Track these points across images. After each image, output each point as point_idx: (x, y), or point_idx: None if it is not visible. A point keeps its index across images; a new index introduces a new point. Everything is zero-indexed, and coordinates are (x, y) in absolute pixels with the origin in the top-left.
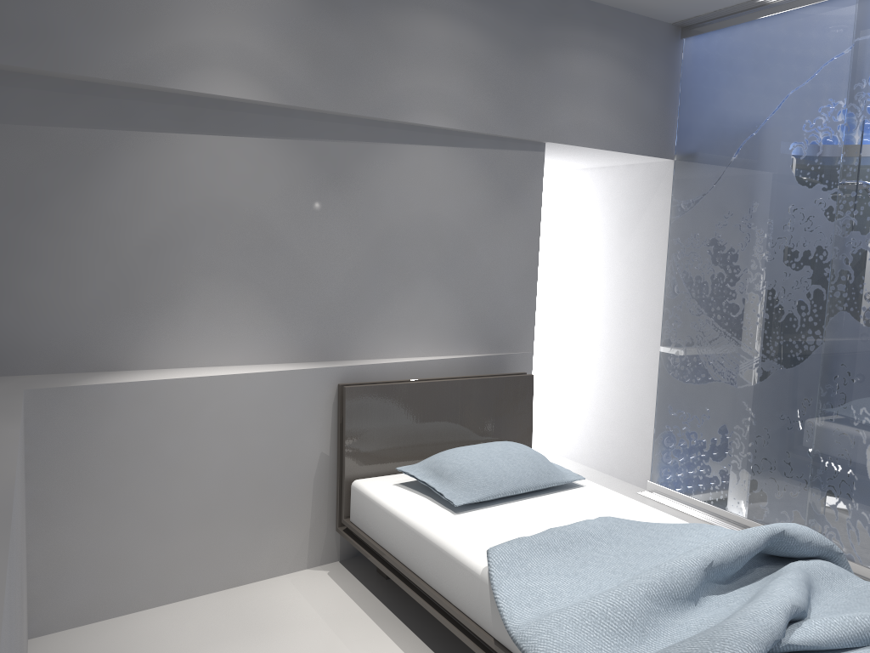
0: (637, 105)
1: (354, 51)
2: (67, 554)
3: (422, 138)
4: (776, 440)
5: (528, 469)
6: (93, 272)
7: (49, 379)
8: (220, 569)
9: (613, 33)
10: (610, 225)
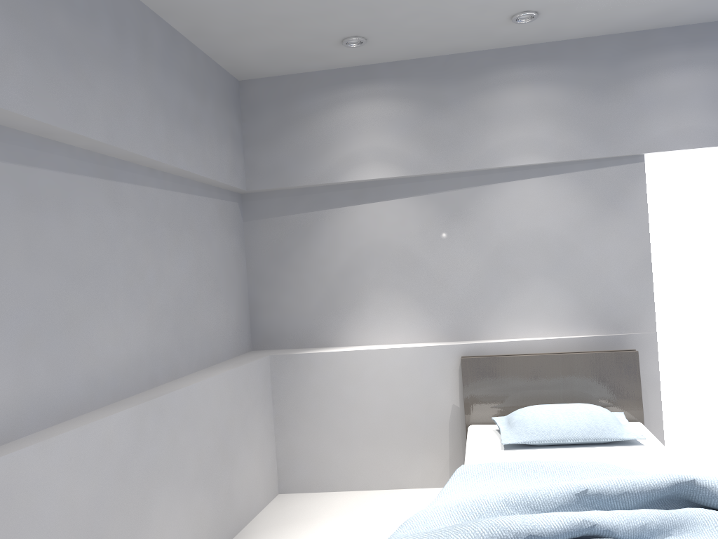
0: None
1: (456, 129)
2: (295, 449)
3: (521, 174)
4: None
5: (582, 425)
6: (314, 291)
7: (290, 351)
8: (386, 475)
9: (710, 44)
10: None
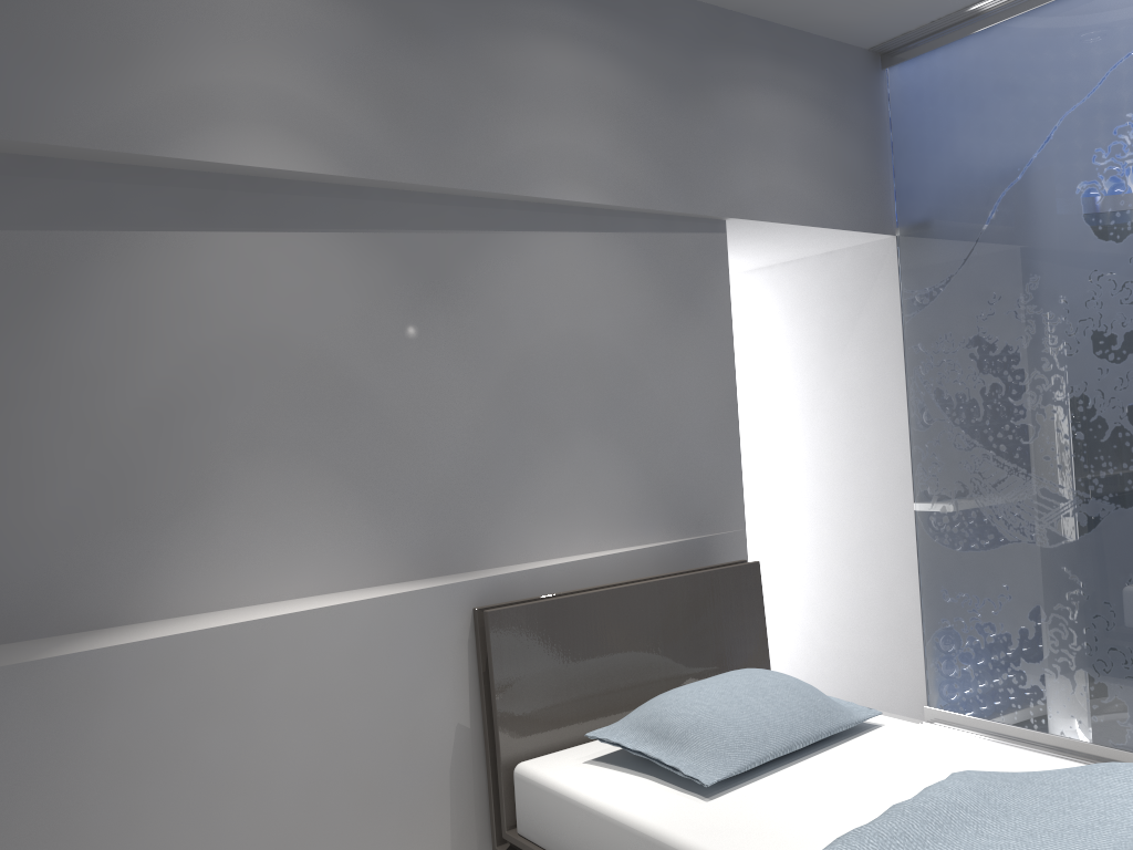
0: (839, 162)
1: (447, 95)
2: None
3: (555, 221)
4: (1127, 617)
5: (798, 709)
6: (61, 464)
7: None
8: None
9: (796, 63)
10: (809, 341)
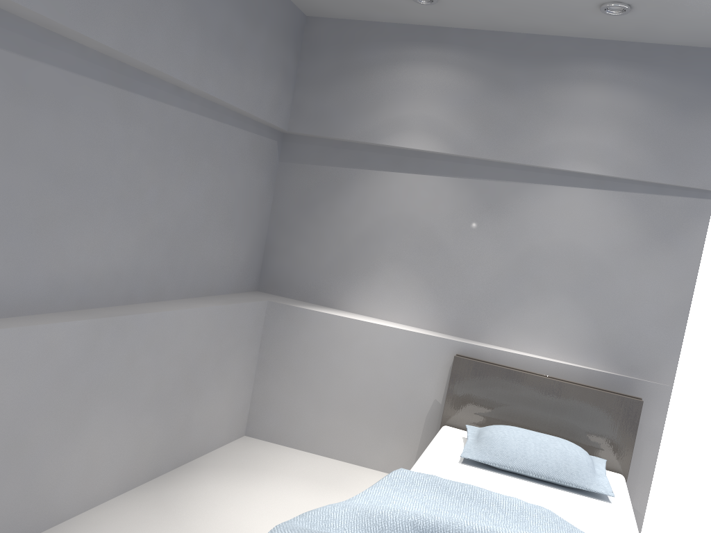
0: None
1: (515, 116)
2: (270, 398)
3: (573, 181)
4: None
5: (551, 462)
6: (330, 248)
7: (291, 301)
8: (350, 448)
9: None
10: None
